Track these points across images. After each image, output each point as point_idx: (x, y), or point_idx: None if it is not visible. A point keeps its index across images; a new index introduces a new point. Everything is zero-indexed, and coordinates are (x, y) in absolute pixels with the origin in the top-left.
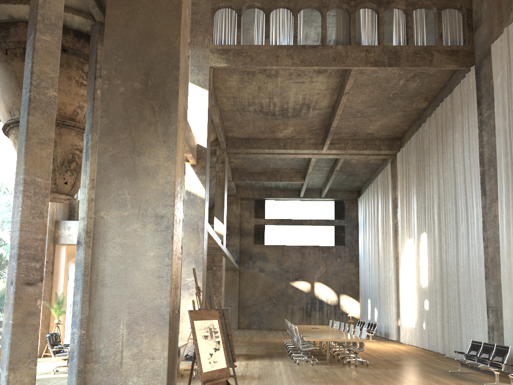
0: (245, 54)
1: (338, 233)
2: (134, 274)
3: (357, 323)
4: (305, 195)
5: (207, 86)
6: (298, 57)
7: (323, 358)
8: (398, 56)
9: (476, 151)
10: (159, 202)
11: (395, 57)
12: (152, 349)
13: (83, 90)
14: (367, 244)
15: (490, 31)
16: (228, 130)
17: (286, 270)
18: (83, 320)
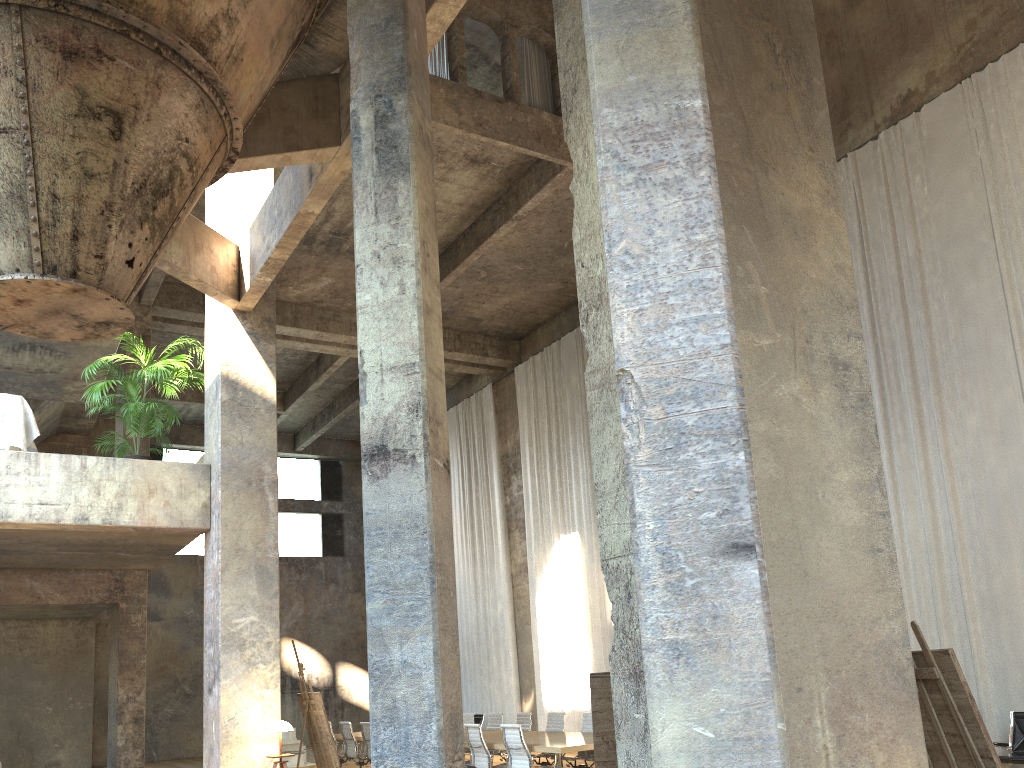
0: None
1: (330, 530)
2: (817, 541)
3: None
4: None
5: None
6: (470, 112)
7: None
8: None
9: None
10: (831, 320)
11: None
12: None
13: None
14: None
15: None
16: None
17: None
18: (446, 731)
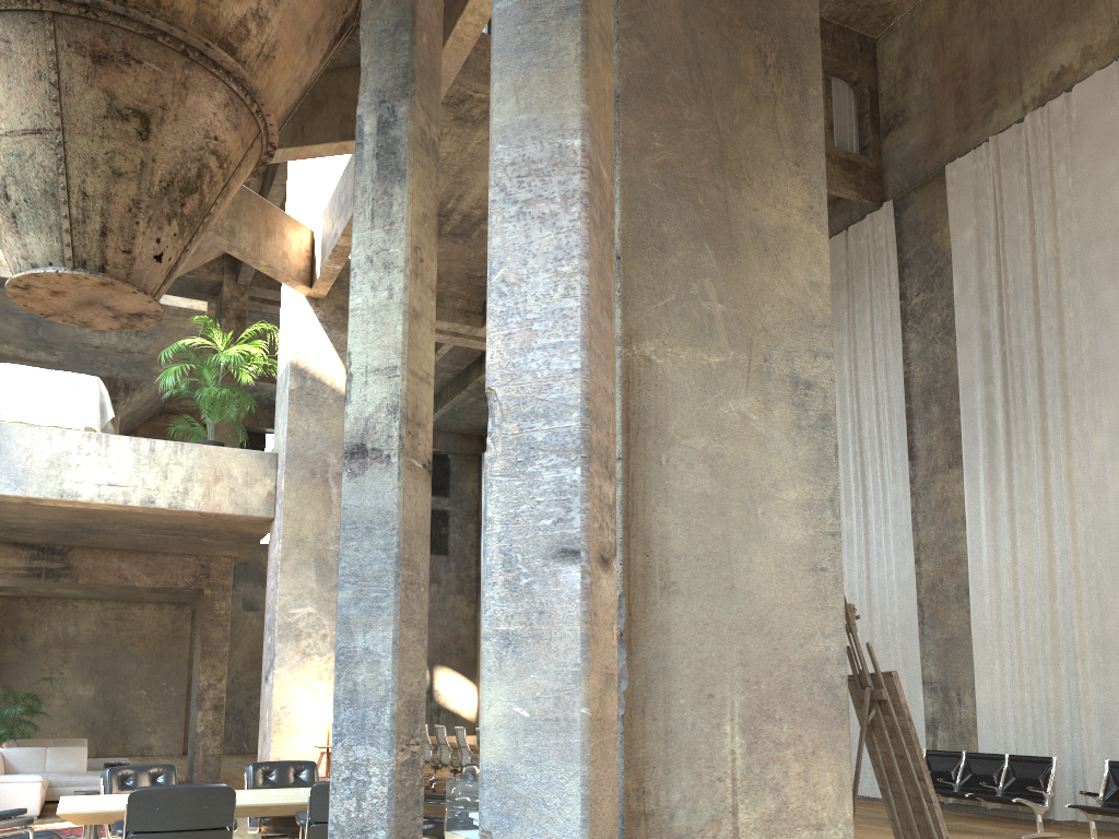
0: None
1: (434, 528)
2: (750, 556)
3: None
4: None
5: None
6: None
7: None
8: None
9: (895, 370)
10: (797, 339)
11: None
12: (813, 797)
13: None
14: None
15: (932, 140)
16: None
17: None
18: (401, 716)
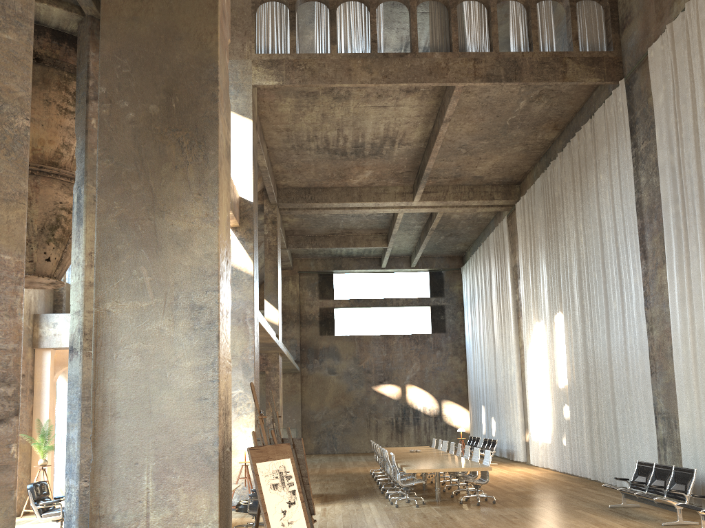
0: (303, 67)
1: (436, 316)
2: (162, 396)
3: (469, 439)
4: (388, 264)
5: (250, 114)
6: (379, 70)
7: (430, 494)
8: (518, 67)
9: (631, 198)
10: (195, 285)
11: (515, 68)
12: (194, 510)
13: (69, 120)
14: (477, 330)
15: (644, 31)
16: (280, 176)
17: (367, 371)
18: (84, 466)
